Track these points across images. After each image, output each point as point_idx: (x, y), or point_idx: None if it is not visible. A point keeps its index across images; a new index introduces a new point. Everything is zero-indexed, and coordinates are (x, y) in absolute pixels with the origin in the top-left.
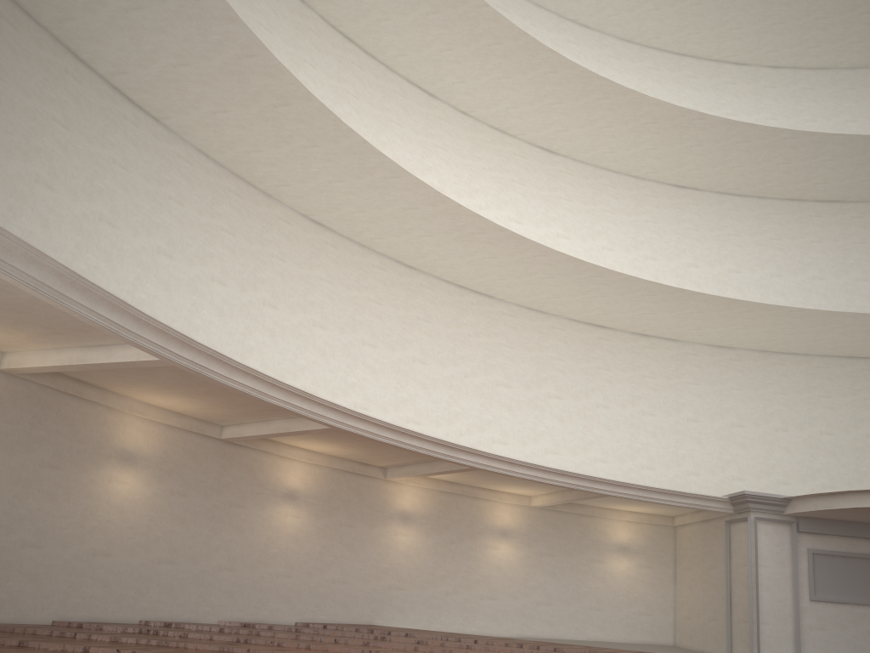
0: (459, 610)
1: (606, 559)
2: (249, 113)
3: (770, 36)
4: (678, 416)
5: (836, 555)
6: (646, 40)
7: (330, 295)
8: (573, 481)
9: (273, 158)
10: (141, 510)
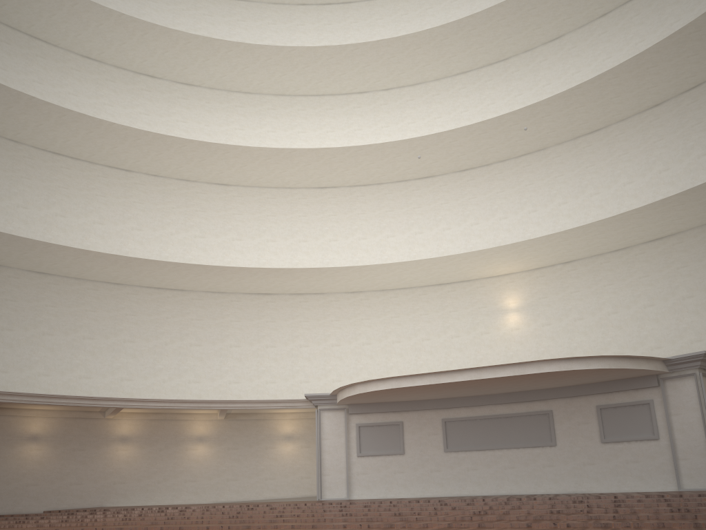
0: (168, 491)
1: (276, 445)
2: None
3: (368, 74)
4: (325, 344)
5: (374, 425)
6: (293, 92)
7: (55, 314)
8: (194, 405)
9: None
10: None
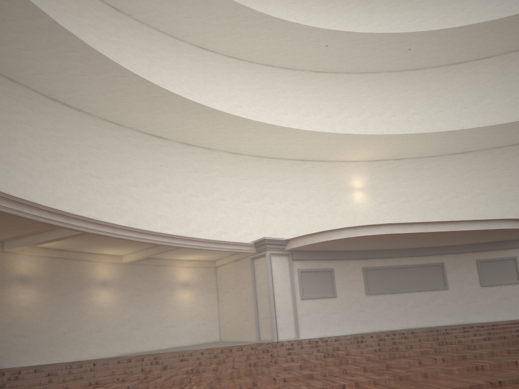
0: (74, 344)
1: (175, 292)
2: None
3: None
4: (213, 197)
5: (312, 271)
6: None
7: None
8: (158, 239)
9: None
10: None
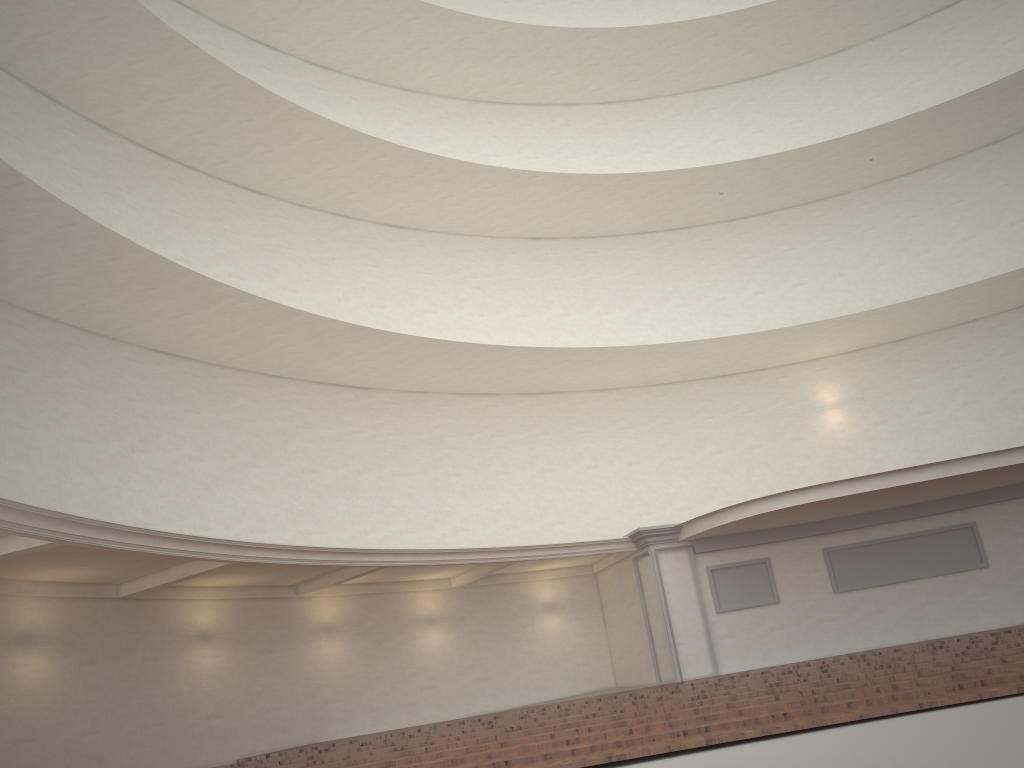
0: (401, 707)
1: (536, 620)
2: (78, 271)
3: (591, 77)
4: (578, 466)
5: (732, 567)
6: (474, 95)
7: (201, 425)
8: (480, 556)
9: (111, 305)
10: (53, 688)
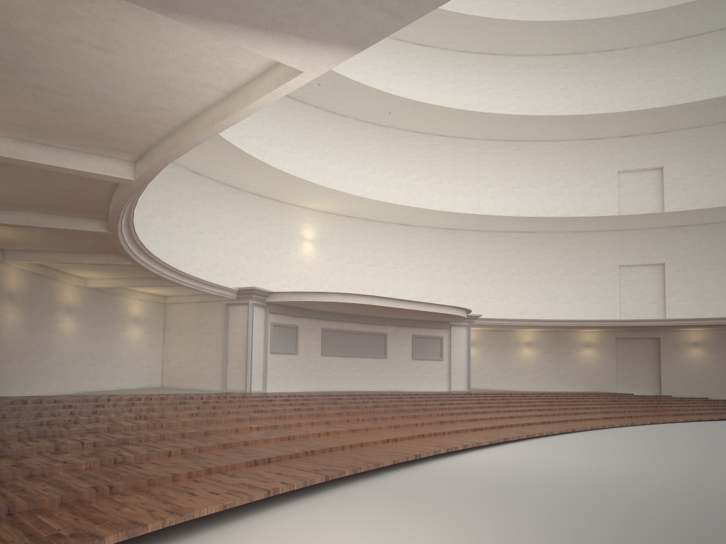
0: (42, 376)
1: (126, 328)
2: None
3: None
4: (169, 221)
5: (282, 326)
6: None
7: None
8: (174, 276)
9: None
10: None
